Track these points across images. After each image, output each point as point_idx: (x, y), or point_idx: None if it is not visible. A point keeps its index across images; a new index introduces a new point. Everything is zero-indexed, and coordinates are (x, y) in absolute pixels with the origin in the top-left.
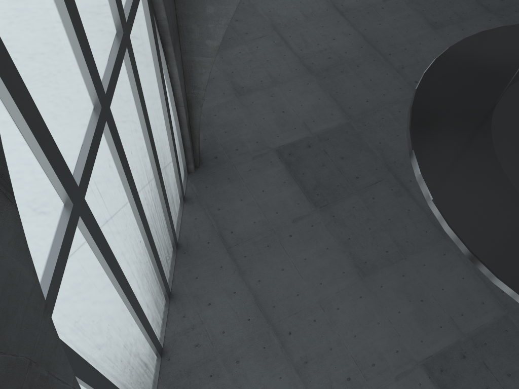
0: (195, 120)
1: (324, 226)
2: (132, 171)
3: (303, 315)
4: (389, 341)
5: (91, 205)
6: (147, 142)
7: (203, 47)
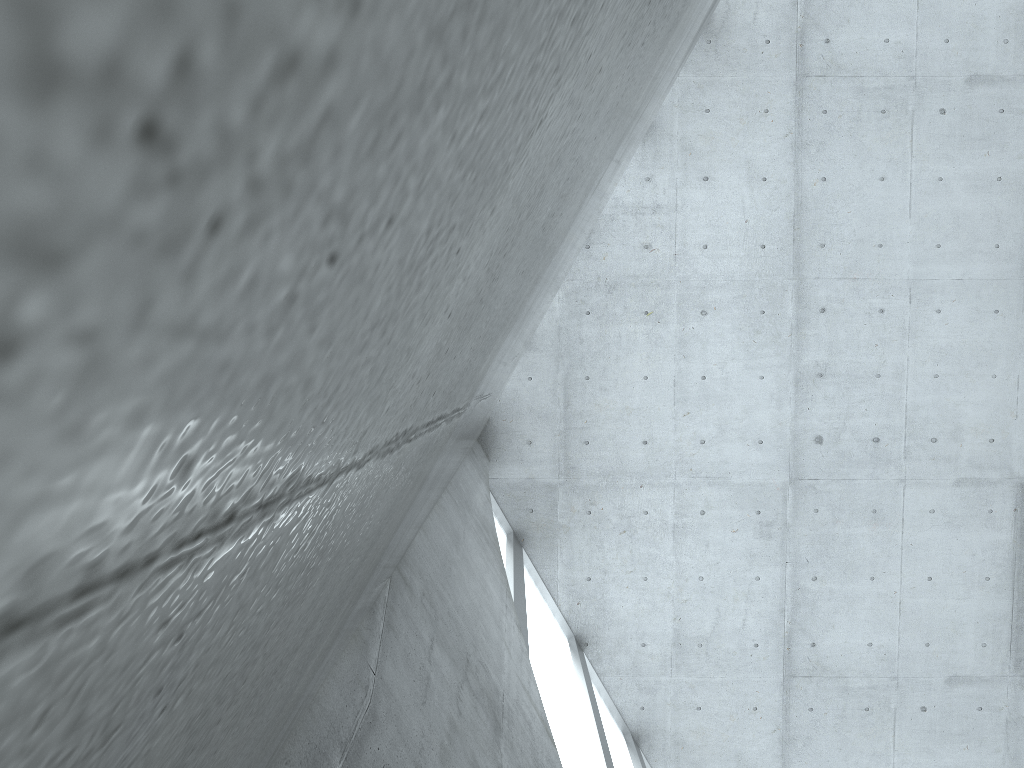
0: None
1: None
2: None
3: (867, 290)
4: (990, 416)
5: None
6: None
7: None
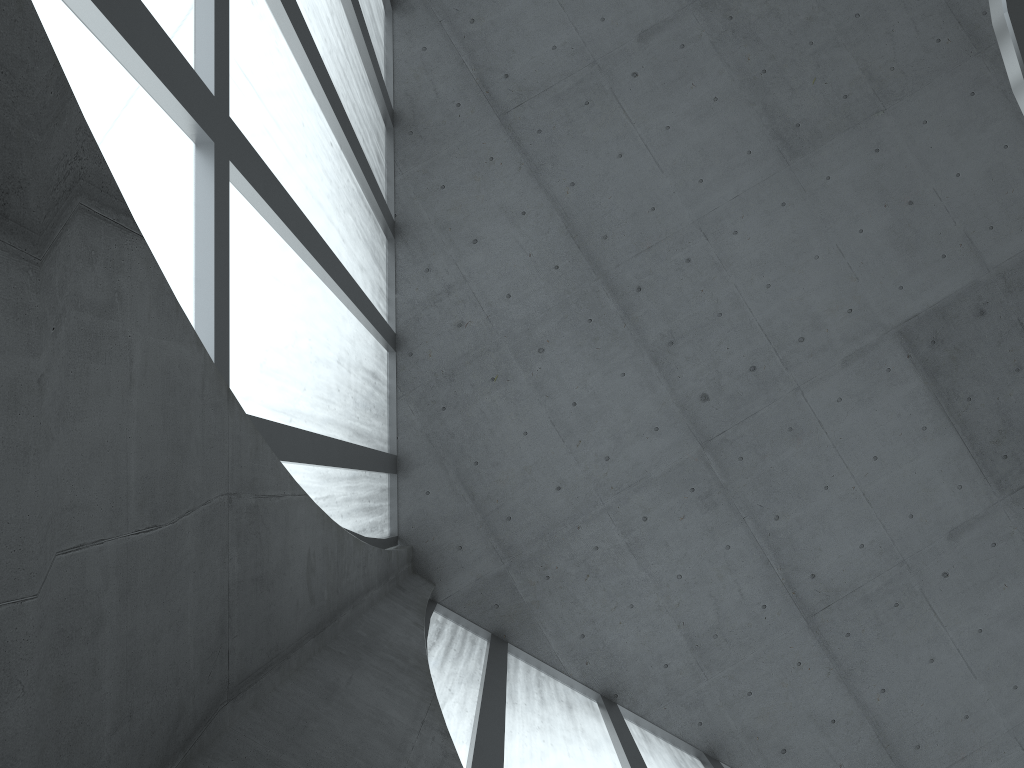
0: None
1: (709, 44)
2: None
3: (665, 251)
4: (836, 291)
5: (240, 117)
6: None
7: None
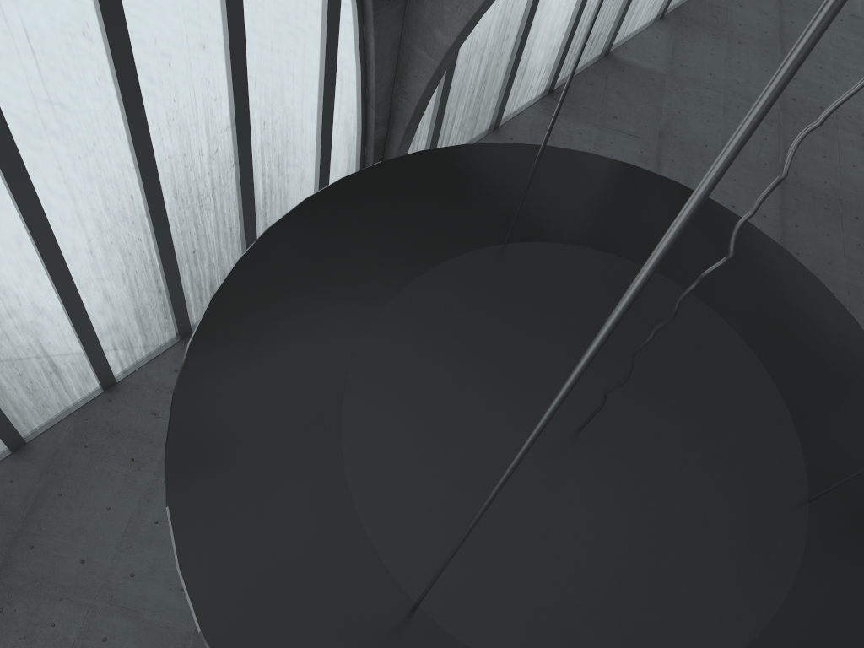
0: (392, 146)
1: None
2: (158, 90)
3: None
4: None
5: None
6: (229, 84)
7: (430, 37)
